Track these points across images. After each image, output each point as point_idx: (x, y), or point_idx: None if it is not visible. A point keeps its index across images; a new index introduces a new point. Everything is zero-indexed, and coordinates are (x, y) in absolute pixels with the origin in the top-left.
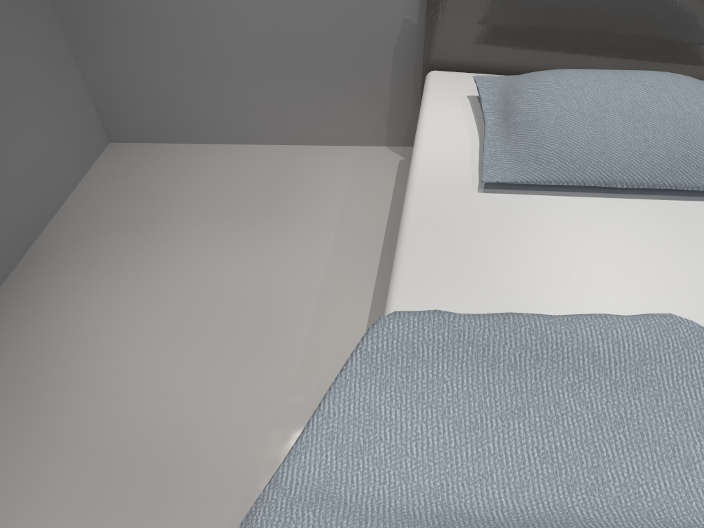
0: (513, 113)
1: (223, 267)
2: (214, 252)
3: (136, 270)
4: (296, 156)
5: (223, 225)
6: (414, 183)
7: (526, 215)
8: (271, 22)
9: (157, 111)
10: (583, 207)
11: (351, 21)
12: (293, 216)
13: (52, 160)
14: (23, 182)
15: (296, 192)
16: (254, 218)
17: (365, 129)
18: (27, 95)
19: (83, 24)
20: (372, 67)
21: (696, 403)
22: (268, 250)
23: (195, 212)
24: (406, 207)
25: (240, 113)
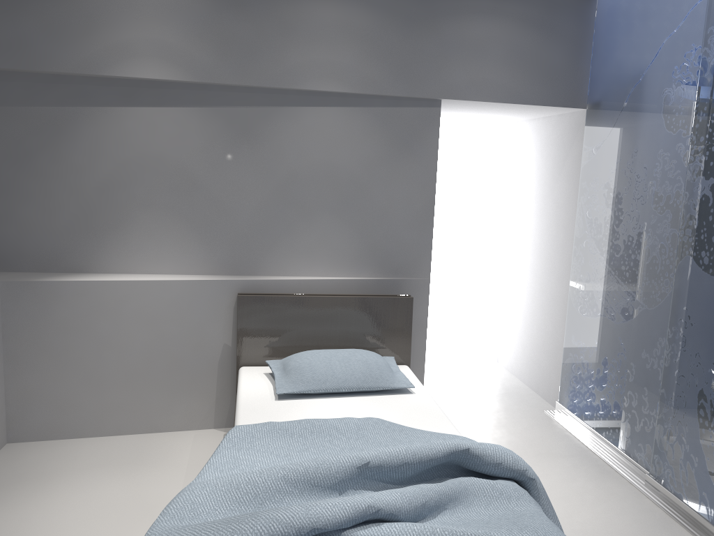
0: (287, 366)
1: (110, 489)
2: (102, 484)
3: (43, 498)
4: (153, 437)
5: (106, 472)
6: (240, 400)
7: (301, 405)
8: (145, 348)
9: (53, 414)
10: (328, 401)
11: (194, 346)
12: (156, 463)
13: None
14: None
15: (156, 453)
16: (128, 466)
17: (200, 416)
18: None
19: (20, 353)
20: (205, 373)
21: (383, 440)
22: (141, 479)
23: (83, 468)
24: (238, 408)
25: (115, 411)
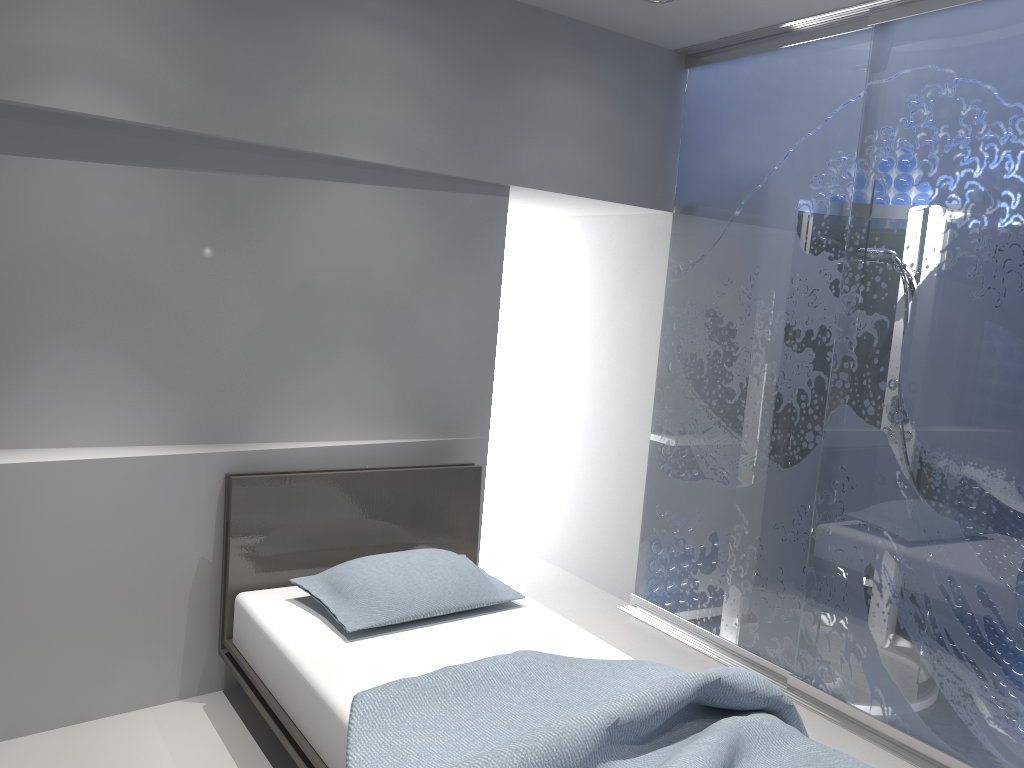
0: (344, 585)
1: None
2: None
3: None
4: (81, 732)
5: None
6: (293, 649)
7: (391, 644)
8: (67, 578)
9: None
10: (423, 632)
11: (151, 566)
12: None
13: None
14: None
15: (107, 758)
16: None
17: (157, 683)
18: None
19: None
20: (168, 610)
21: (561, 682)
22: None
23: None
24: (300, 662)
25: (8, 696)
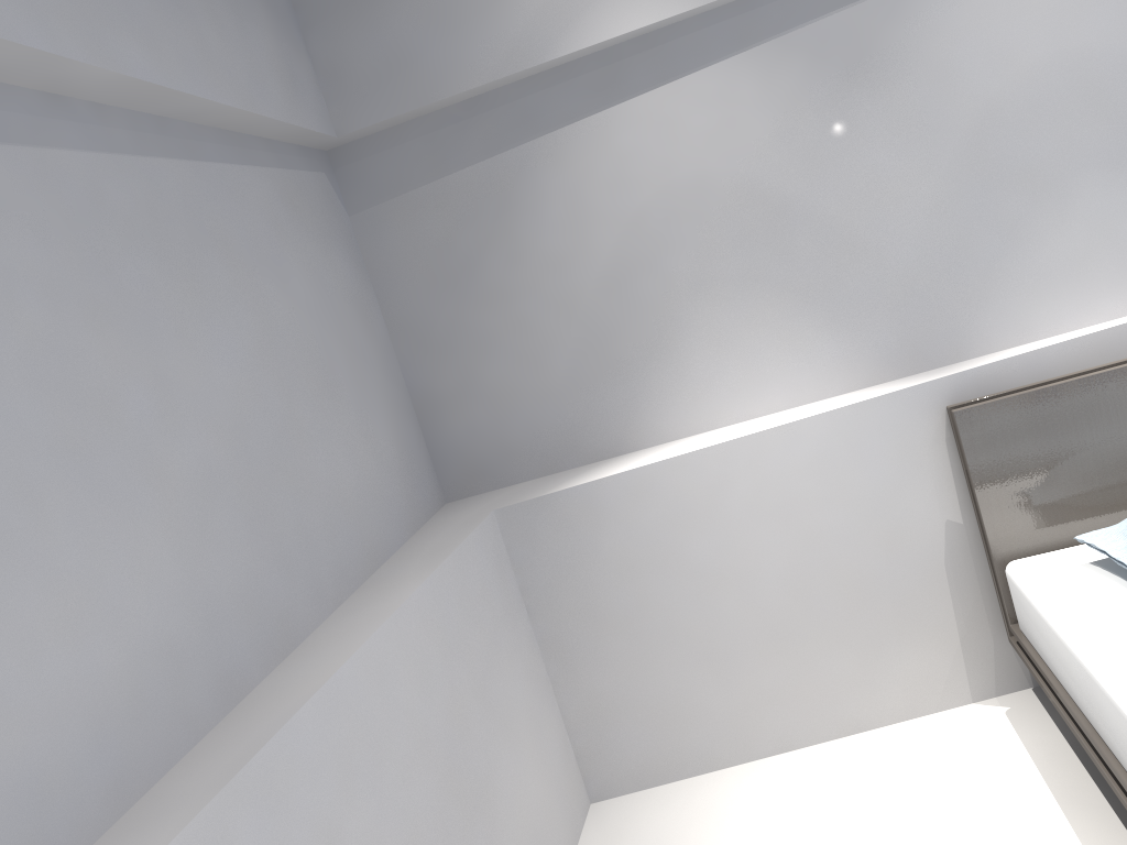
0: None
1: None
2: None
3: None
4: (857, 746)
5: None
6: (1086, 647)
7: None
8: (788, 570)
9: (654, 734)
10: None
11: (883, 542)
12: (902, 807)
13: (549, 815)
14: (531, 840)
15: (886, 782)
16: (847, 825)
17: (937, 683)
18: (523, 722)
19: (565, 635)
20: (923, 592)
21: None
22: None
23: (758, 842)
24: (1097, 668)
25: (765, 706)
